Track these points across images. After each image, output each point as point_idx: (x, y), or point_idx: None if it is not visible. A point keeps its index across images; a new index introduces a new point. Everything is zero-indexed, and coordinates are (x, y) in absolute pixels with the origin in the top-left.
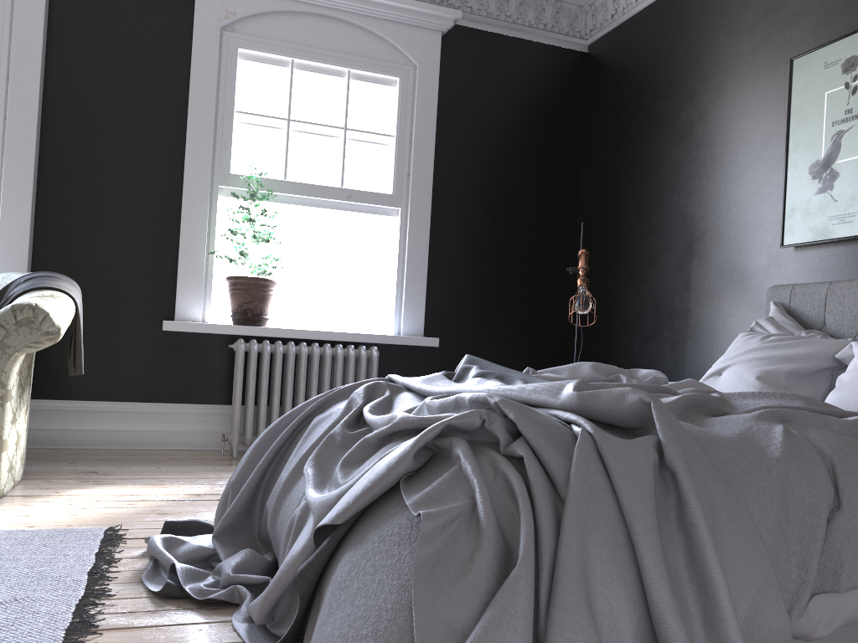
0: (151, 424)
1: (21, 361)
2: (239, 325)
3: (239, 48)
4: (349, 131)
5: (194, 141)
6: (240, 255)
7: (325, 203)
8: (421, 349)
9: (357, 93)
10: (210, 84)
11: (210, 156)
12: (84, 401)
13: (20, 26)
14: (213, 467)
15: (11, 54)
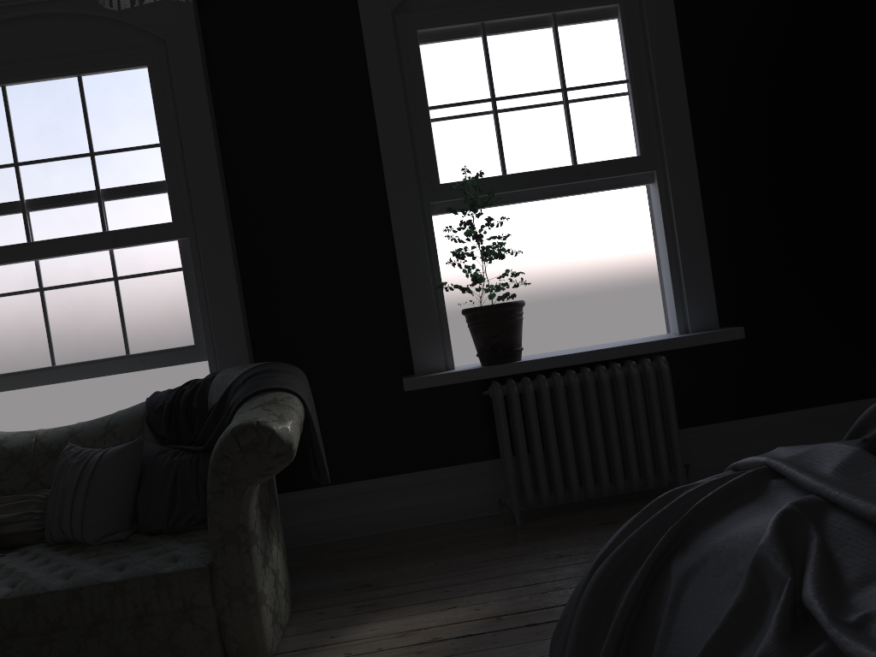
0: (414, 497)
1: (257, 490)
2: (489, 365)
3: (417, 29)
4: (570, 90)
5: (391, 157)
6: (474, 282)
7: (559, 190)
8: (718, 343)
9: (569, 40)
10: (394, 84)
11: (413, 170)
12: (338, 485)
13: (180, 82)
14: (499, 552)
15: (178, 117)
